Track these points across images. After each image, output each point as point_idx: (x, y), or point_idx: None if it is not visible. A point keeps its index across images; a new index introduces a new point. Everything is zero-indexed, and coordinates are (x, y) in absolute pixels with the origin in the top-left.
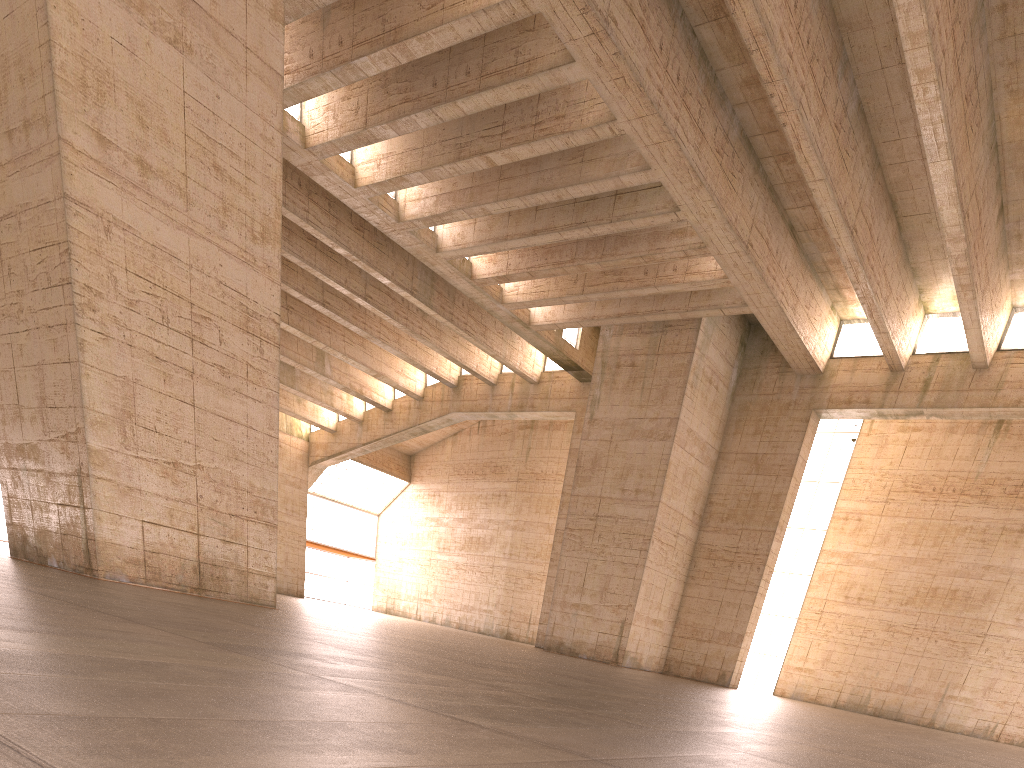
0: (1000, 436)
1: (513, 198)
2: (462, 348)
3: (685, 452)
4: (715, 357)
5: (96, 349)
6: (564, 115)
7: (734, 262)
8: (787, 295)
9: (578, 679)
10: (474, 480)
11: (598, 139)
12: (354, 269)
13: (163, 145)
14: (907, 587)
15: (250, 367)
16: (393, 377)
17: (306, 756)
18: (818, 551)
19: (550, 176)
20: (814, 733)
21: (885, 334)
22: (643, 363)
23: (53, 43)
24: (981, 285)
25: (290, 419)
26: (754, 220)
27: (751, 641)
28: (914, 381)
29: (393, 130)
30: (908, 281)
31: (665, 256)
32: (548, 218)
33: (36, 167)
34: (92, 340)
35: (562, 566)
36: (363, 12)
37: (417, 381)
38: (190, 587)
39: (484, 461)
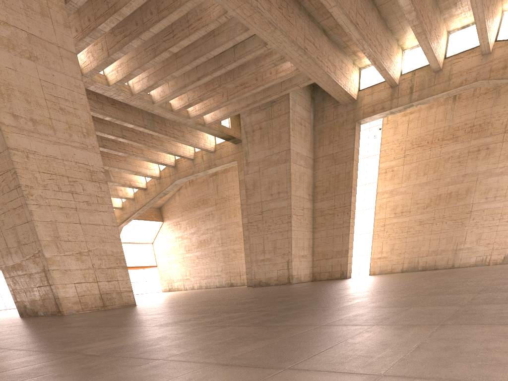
0: (456, 102)
1: (185, 66)
2: (174, 146)
3: (297, 165)
4: (300, 110)
5: (37, 212)
6: (201, 17)
7: (300, 60)
8: (330, 67)
9: (283, 297)
10: (194, 211)
11: (220, 24)
12: (114, 124)
13: (38, 108)
14: (425, 199)
15: (98, 197)
16: (144, 171)
17: (248, 346)
18: (375, 194)
19: (200, 48)
20: (395, 290)
21: (384, 70)
22: (265, 126)
23: None
24: (428, 29)
25: None
26: (305, 35)
27: (352, 251)
28: (405, 89)
29: (122, 53)
30: (390, 37)
31: (265, 69)
32: (203, 69)
33: None
34: (34, 209)
35: (251, 242)
36: (96, 1)
37: (155, 169)
38: (100, 306)
39: (197, 199)
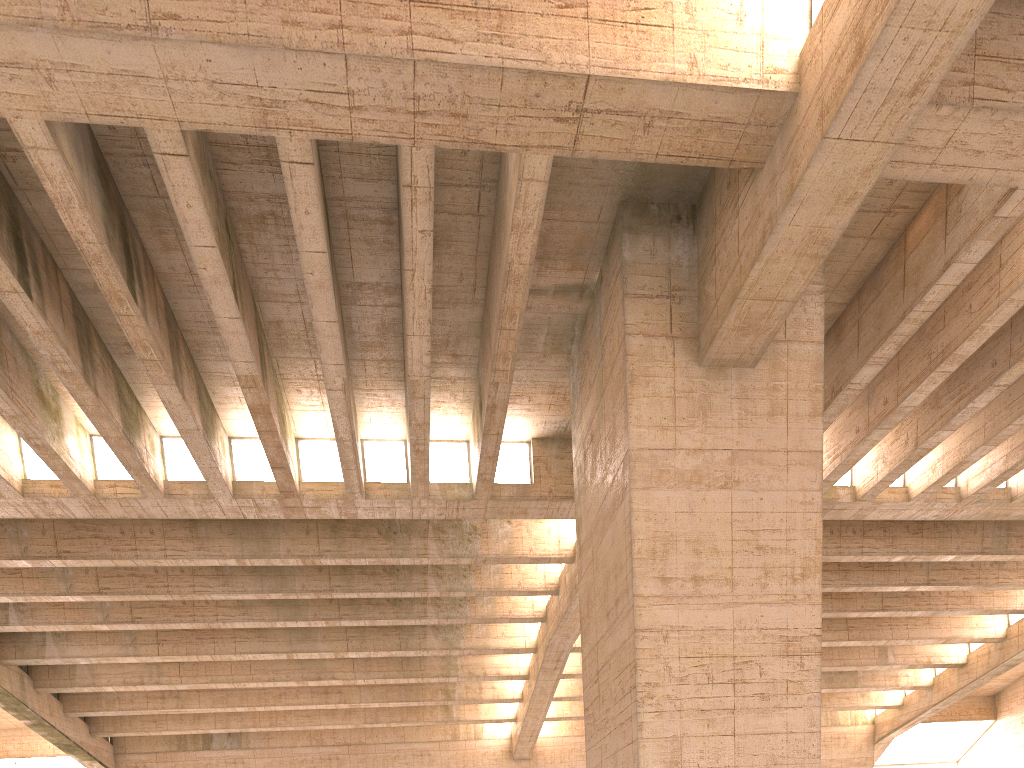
0: None
1: None
2: None
3: None
4: None
5: (651, 724)
6: None
7: None
8: None
9: None
10: None
11: None
12: (914, 566)
13: (713, 557)
14: None
15: (790, 682)
16: (966, 634)
17: None
18: None
19: None
20: None
21: None
22: None
23: (633, 540)
24: None
25: (854, 712)
26: None
27: None
28: None
29: (947, 430)
30: None
31: None
32: None
33: (620, 623)
34: (648, 719)
35: None
36: (907, 365)
37: (996, 626)
38: None
39: None
